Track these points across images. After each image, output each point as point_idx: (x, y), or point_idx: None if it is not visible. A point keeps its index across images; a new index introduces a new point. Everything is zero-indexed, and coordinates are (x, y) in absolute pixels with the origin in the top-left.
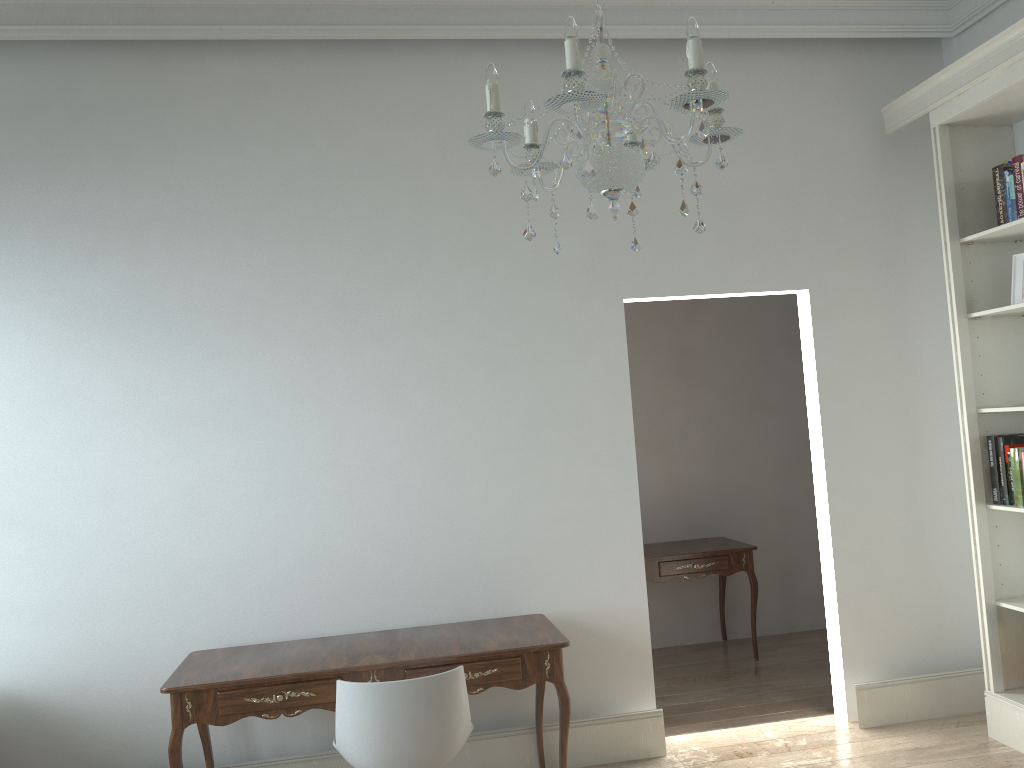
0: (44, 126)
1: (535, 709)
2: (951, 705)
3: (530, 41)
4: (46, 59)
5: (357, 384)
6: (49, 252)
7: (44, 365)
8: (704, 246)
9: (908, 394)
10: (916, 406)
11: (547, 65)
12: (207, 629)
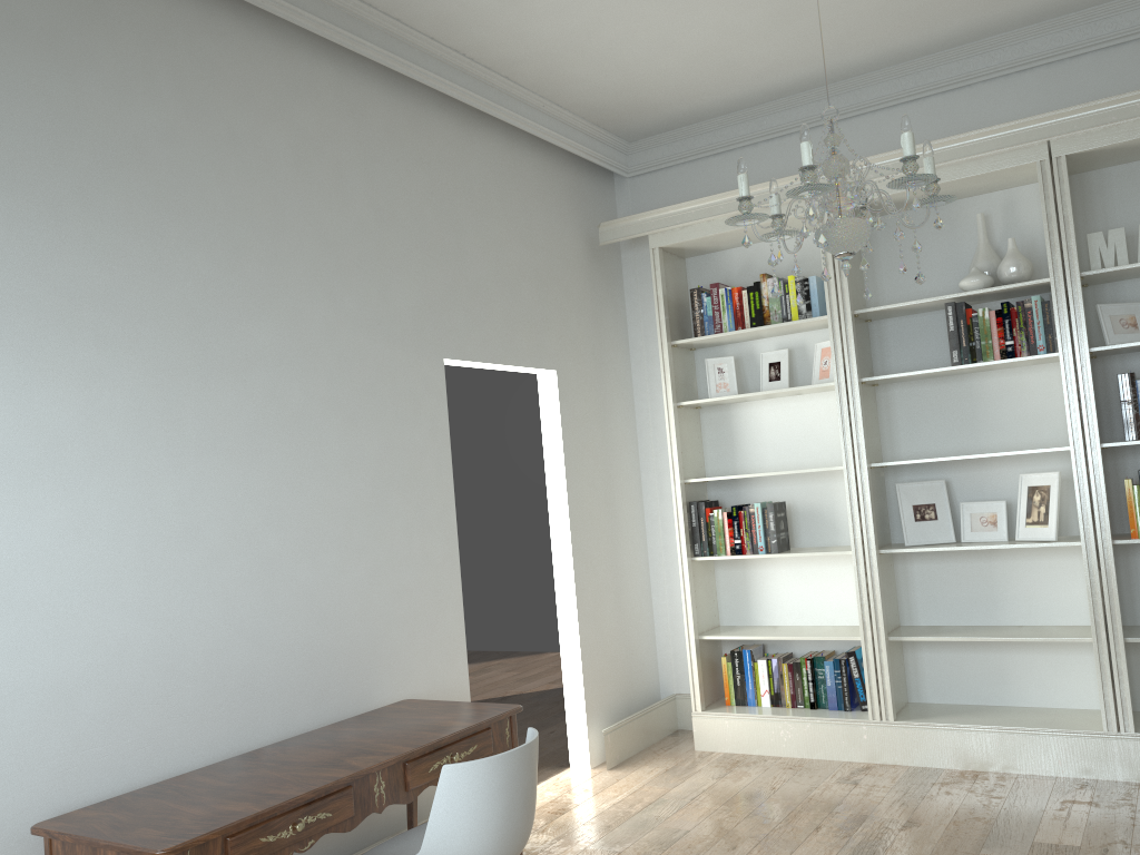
0: None
1: (407, 810)
2: (649, 736)
3: (369, 65)
4: None
5: (215, 427)
6: None
7: None
8: (495, 317)
9: (610, 470)
10: (614, 481)
11: (382, 97)
12: (25, 792)
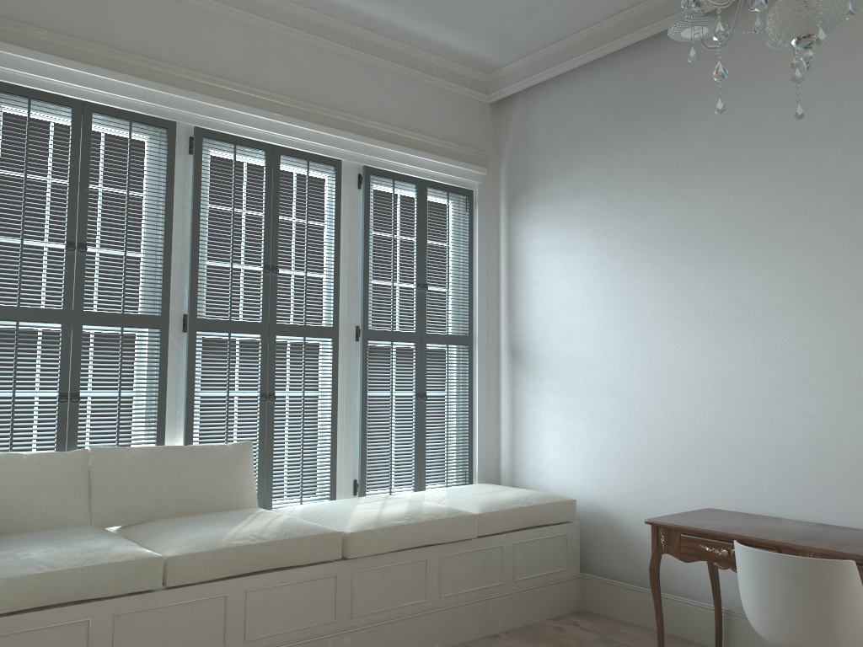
0: (629, 108)
1: None
2: None
3: None
4: (631, 59)
5: None
6: (630, 198)
7: (626, 280)
8: None
9: None
10: None
11: None
12: (727, 494)
